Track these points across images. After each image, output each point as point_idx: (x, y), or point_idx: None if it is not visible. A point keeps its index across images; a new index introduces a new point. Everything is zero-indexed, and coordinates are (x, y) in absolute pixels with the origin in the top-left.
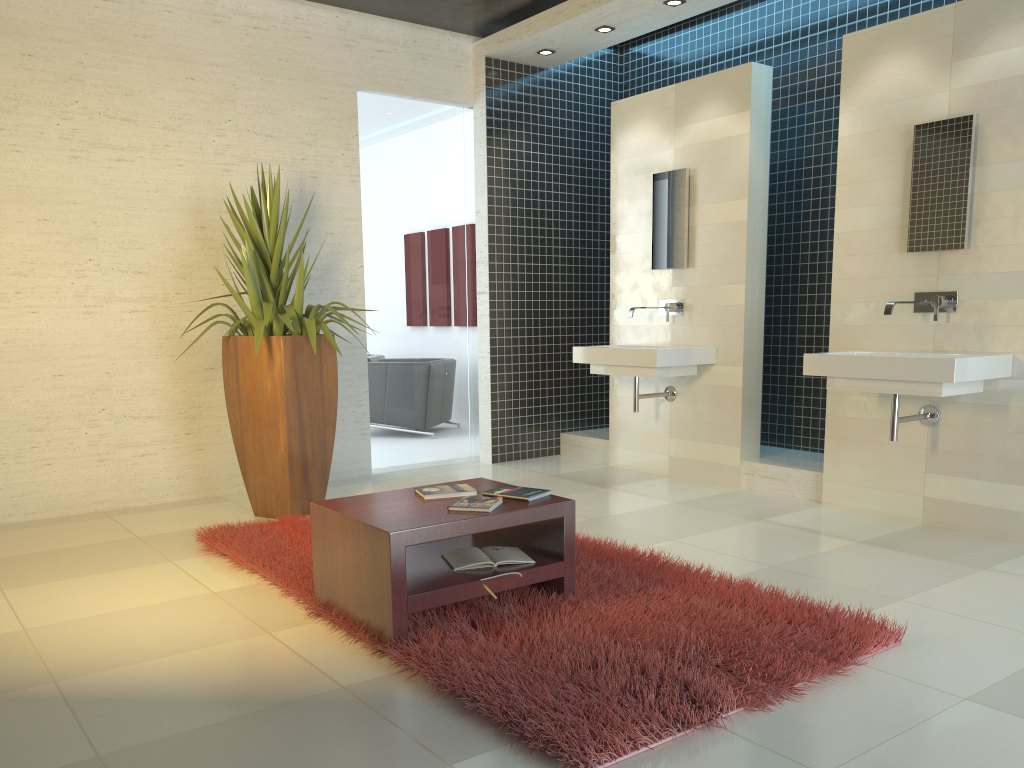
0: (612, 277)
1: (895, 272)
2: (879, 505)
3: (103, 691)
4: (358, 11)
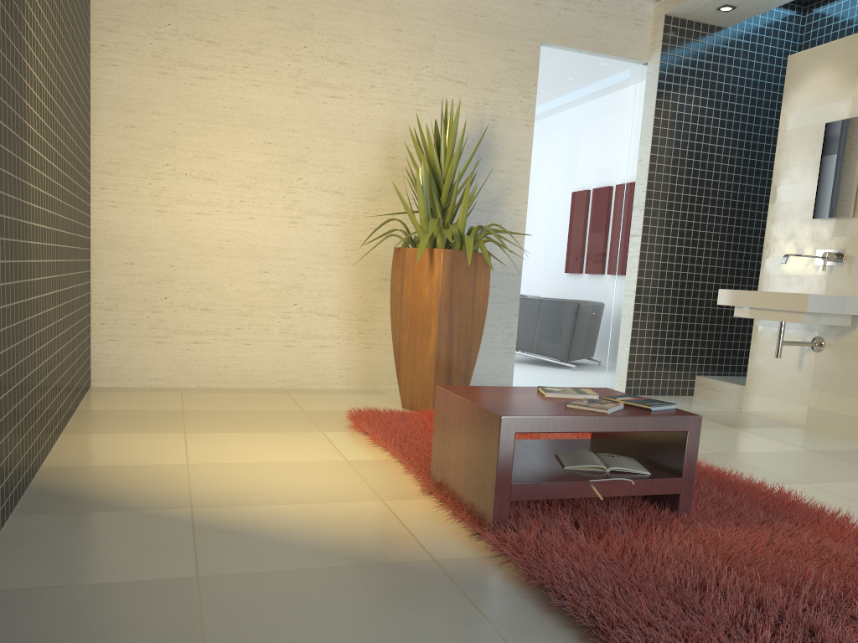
0: (768, 227)
1: None
2: None
3: (225, 523)
4: None
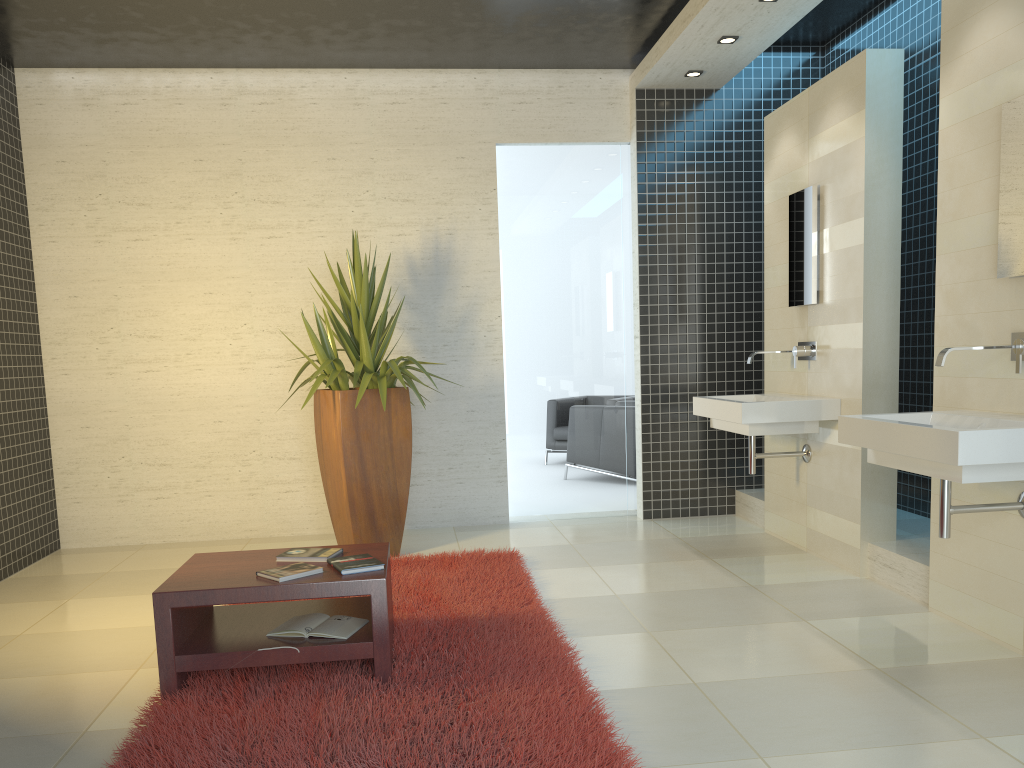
0: (765, 316)
1: (993, 305)
2: (981, 622)
3: None
4: (497, 68)
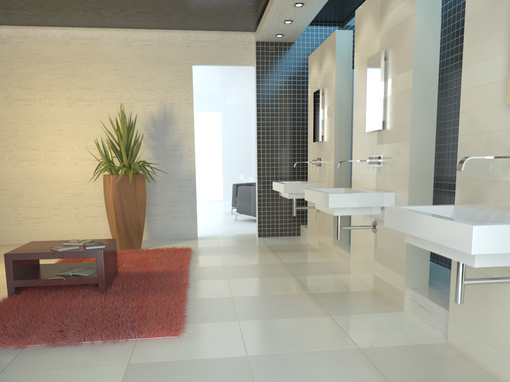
0: (308, 146)
1: (367, 143)
2: (363, 276)
3: None
4: (193, 30)
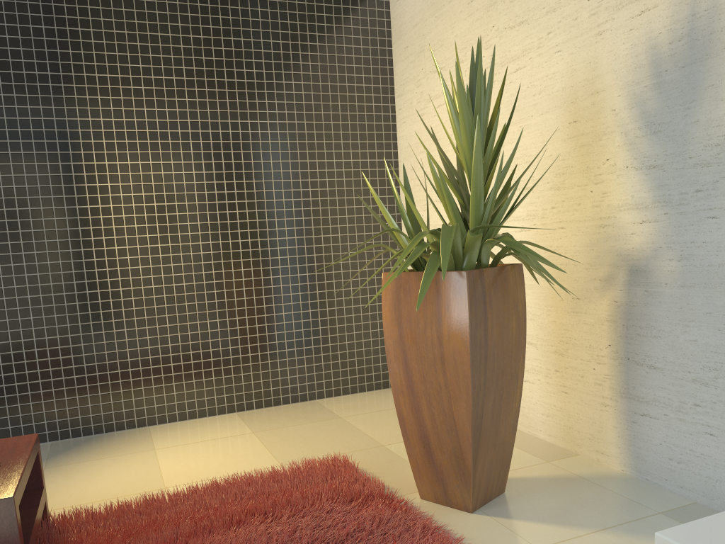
0: None
1: None
2: None
3: None
4: None
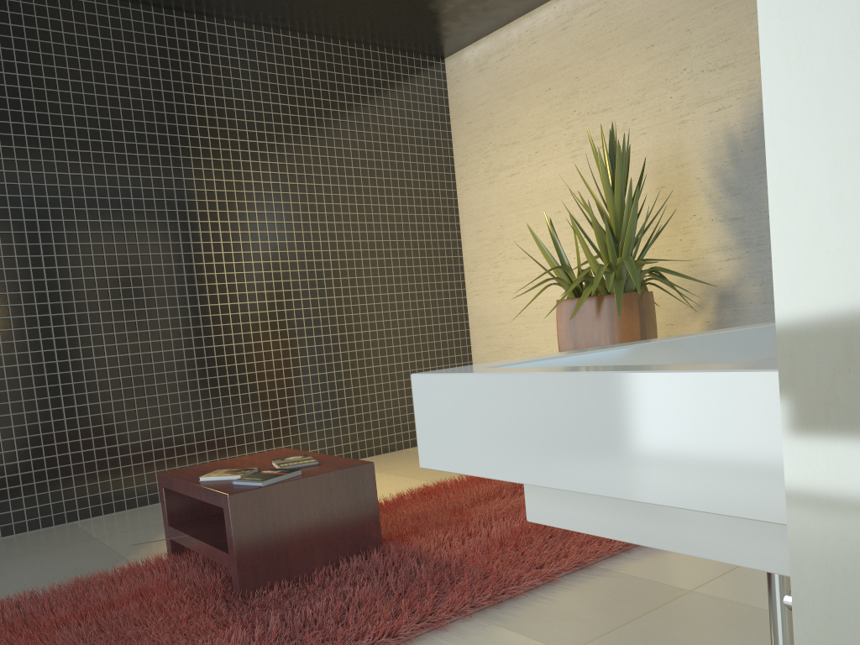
0: None
1: None
2: None
3: None
4: None
